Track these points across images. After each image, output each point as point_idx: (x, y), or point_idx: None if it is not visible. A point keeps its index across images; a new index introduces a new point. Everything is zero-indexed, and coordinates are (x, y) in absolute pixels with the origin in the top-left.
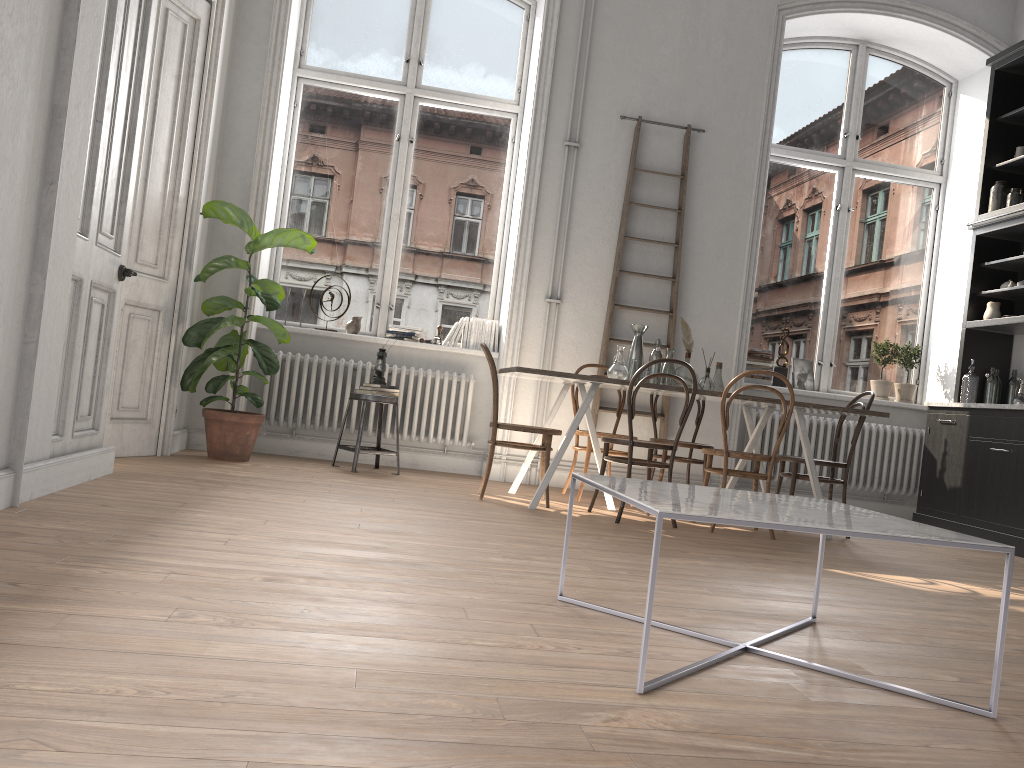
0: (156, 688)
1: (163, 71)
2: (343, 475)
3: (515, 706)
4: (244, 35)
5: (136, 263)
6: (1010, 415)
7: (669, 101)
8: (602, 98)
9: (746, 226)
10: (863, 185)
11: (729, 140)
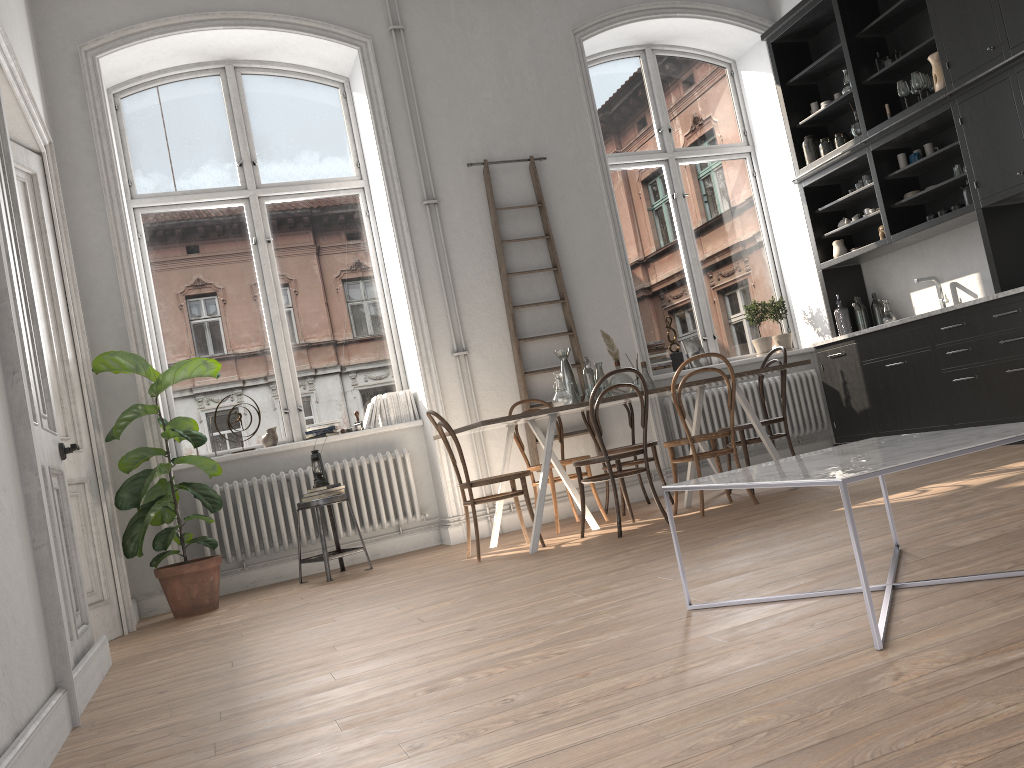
0: None
1: None
2: (326, 587)
3: (811, 697)
4: (72, 180)
5: None
6: (893, 331)
7: (505, 139)
8: (444, 152)
9: (609, 234)
10: (688, 171)
11: (569, 161)
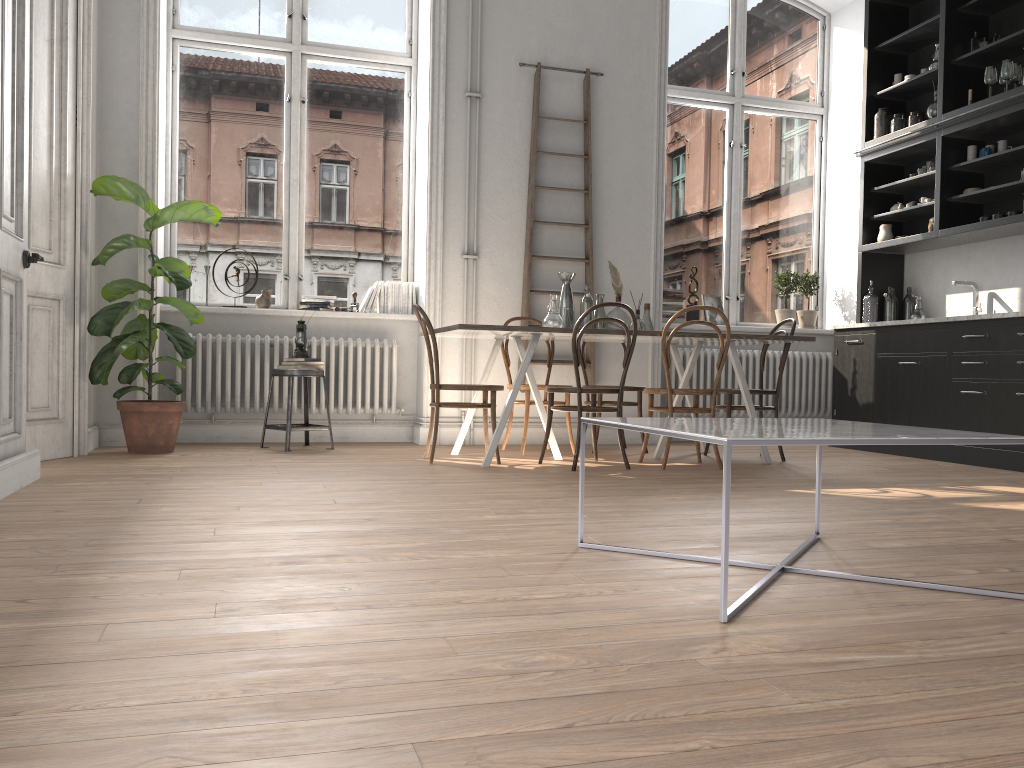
0: (259, 685)
1: (34, 35)
2: (279, 455)
3: (622, 651)
4: None
5: (29, 249)
6: (915, 329)
7: (565, 46)
8: (499, 46)
9: (651, 168)
10: (752, 121)
11: (627, 82)
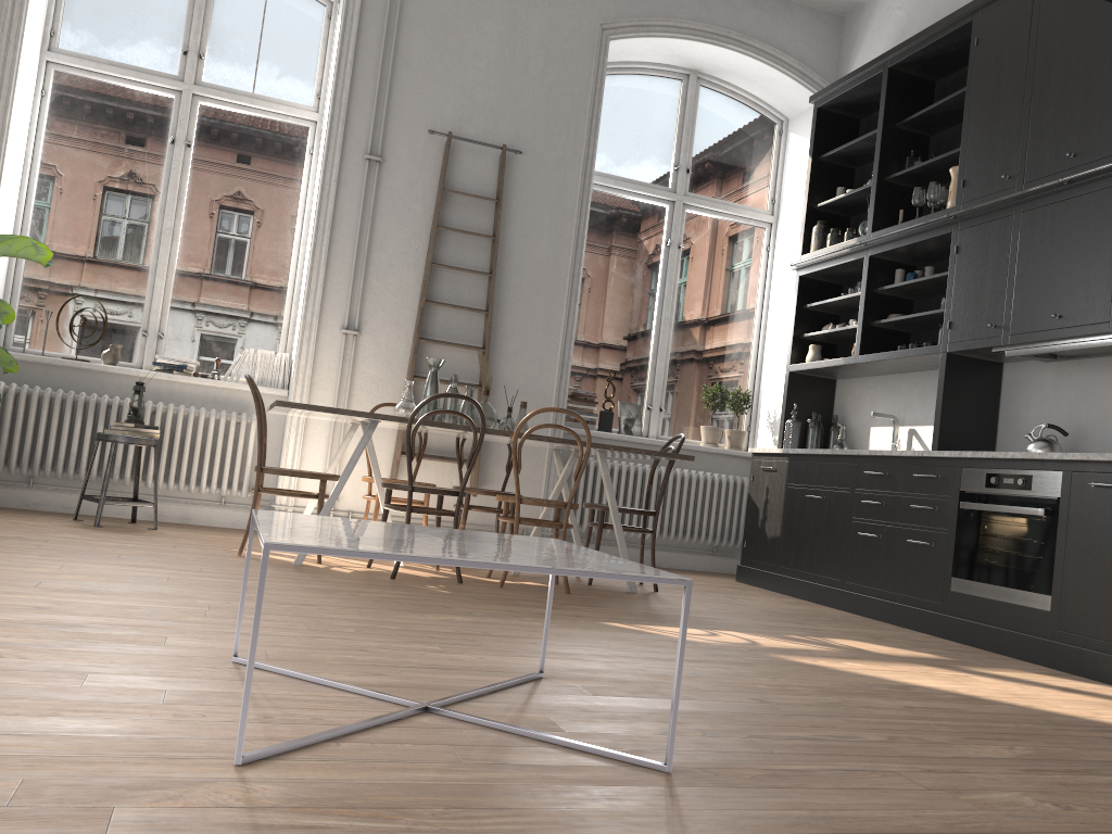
0: None
1: None
2: (78, 530)
3: (40, 788)
4: None
5: None
6: (824, 460)
7: (484, 118)
8: (409, 109)
9: (567, 257)
10: (694, 221)
11: (549, 164)
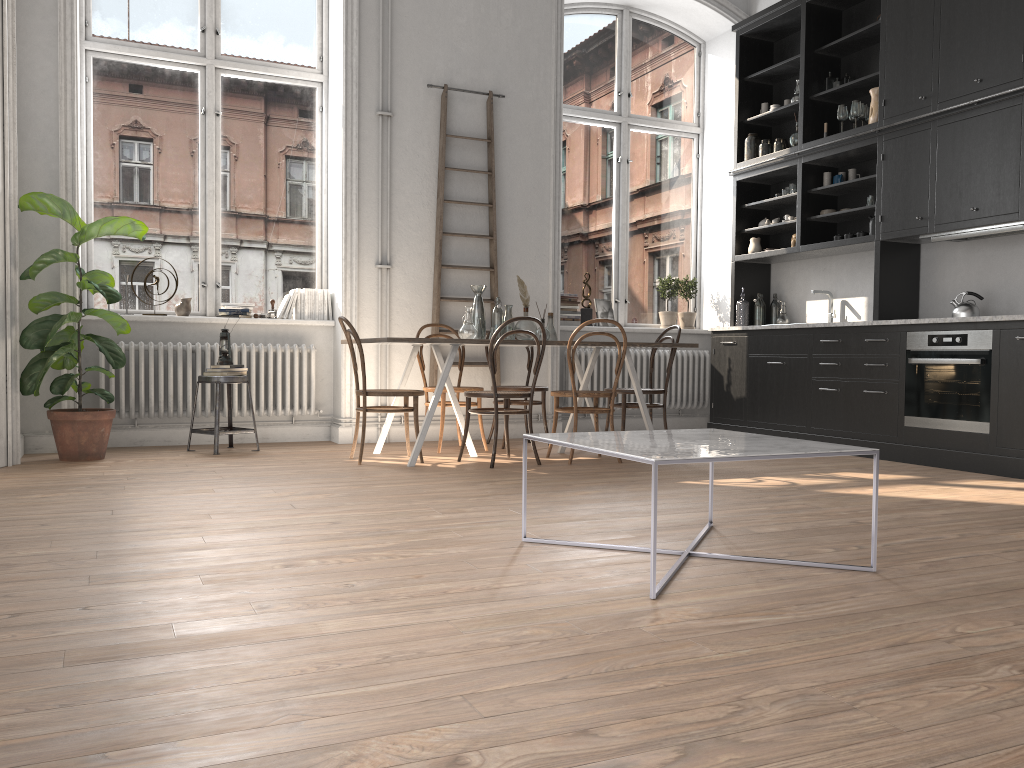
0: (326, 663)
1: None
2: (211, 459)
3: (585, 624)
4: (27, 8)
5: None
6: (781, 333)
7: (470, 68)
8: (408, 67)
9: (548, 183)
10: (637, 138)
11: (526, 104)
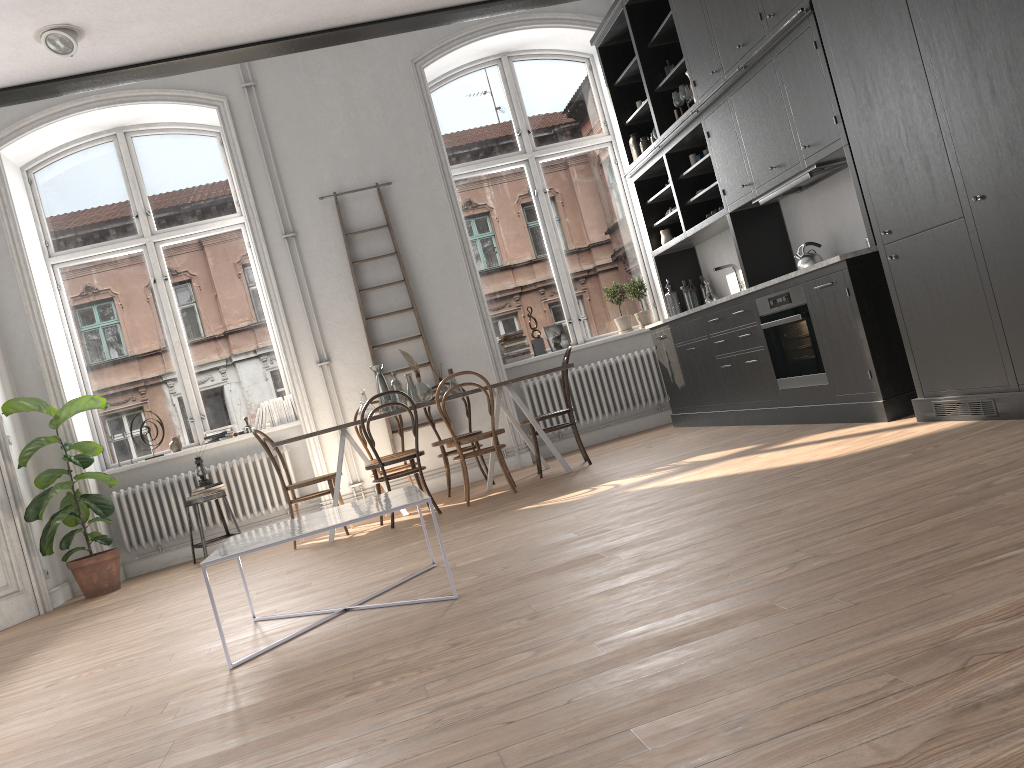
0: None
1: None
2: (194, 570)
3: (139, 706)
4: None
5: None
6: (687, 320)
7: (355, 170)
8: (299, 189)
9: (456, 243)
10: (550, 167)
11: (416, 181)
